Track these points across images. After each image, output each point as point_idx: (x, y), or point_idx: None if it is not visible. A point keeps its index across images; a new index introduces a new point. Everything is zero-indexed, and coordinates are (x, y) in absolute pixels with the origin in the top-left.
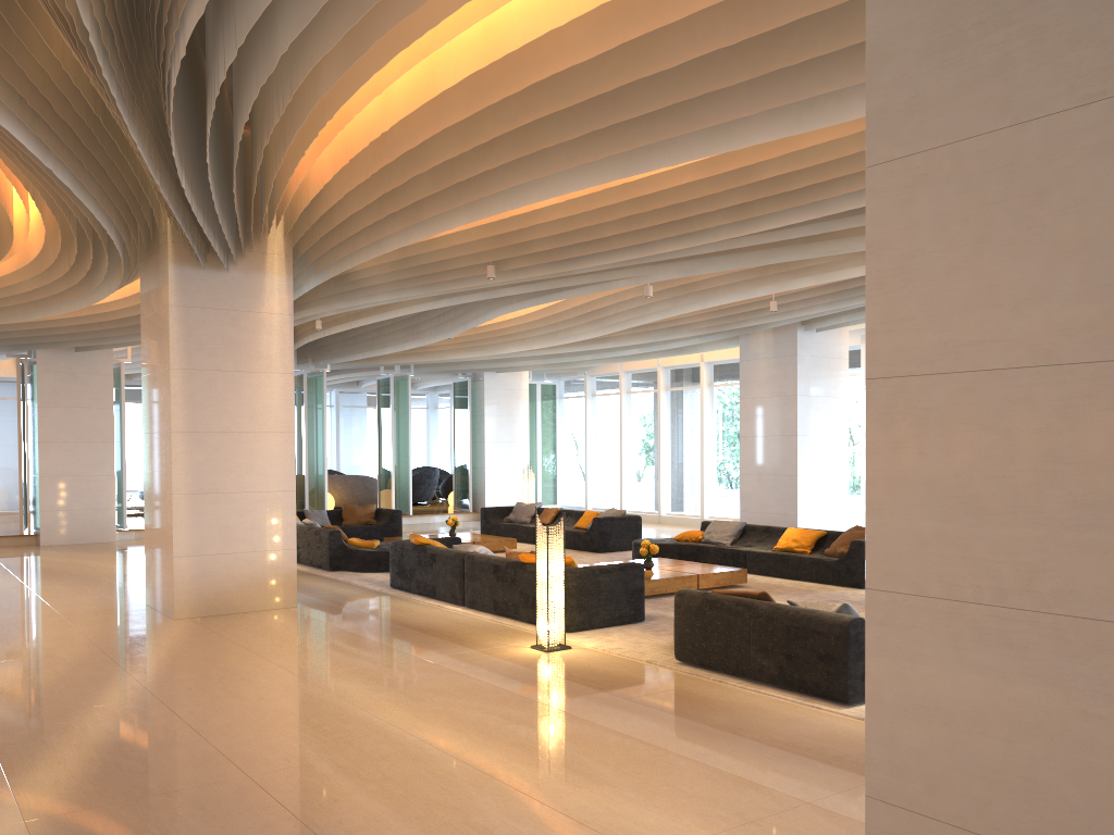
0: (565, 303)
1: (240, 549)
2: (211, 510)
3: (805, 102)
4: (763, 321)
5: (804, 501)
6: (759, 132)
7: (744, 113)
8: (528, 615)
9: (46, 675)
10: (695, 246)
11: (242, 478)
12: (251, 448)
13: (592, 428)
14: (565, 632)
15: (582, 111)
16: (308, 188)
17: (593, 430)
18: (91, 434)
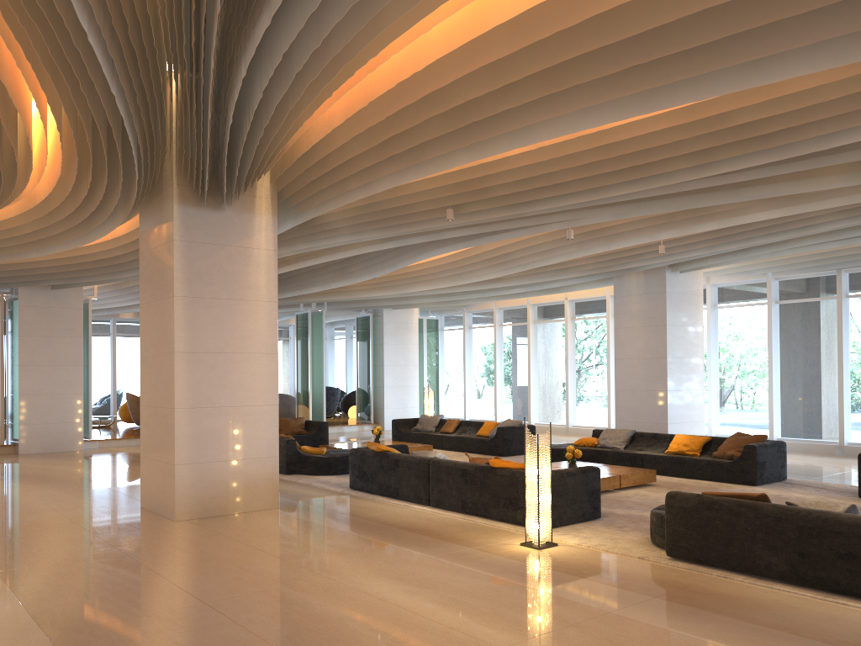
0: (476, 248)
1: (232, 457)
2: (207, 422)
3: (851, 36)
4: (644, 263)
5: (672, 412)
6: (799, 65)
7: (798, 44)
8: (499, 514)
9: (84, 580)
10: (643, 190)
11: (233, 394)
12: (242, 367)
13: (469, 355)
14: (551, 530)
15: (621, 48)
16: (309, 135)
17: (470, 355)
18: (64, 359)
